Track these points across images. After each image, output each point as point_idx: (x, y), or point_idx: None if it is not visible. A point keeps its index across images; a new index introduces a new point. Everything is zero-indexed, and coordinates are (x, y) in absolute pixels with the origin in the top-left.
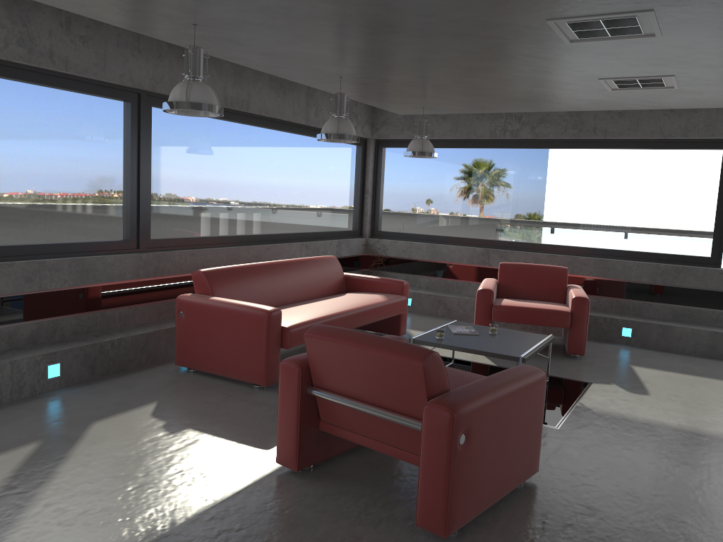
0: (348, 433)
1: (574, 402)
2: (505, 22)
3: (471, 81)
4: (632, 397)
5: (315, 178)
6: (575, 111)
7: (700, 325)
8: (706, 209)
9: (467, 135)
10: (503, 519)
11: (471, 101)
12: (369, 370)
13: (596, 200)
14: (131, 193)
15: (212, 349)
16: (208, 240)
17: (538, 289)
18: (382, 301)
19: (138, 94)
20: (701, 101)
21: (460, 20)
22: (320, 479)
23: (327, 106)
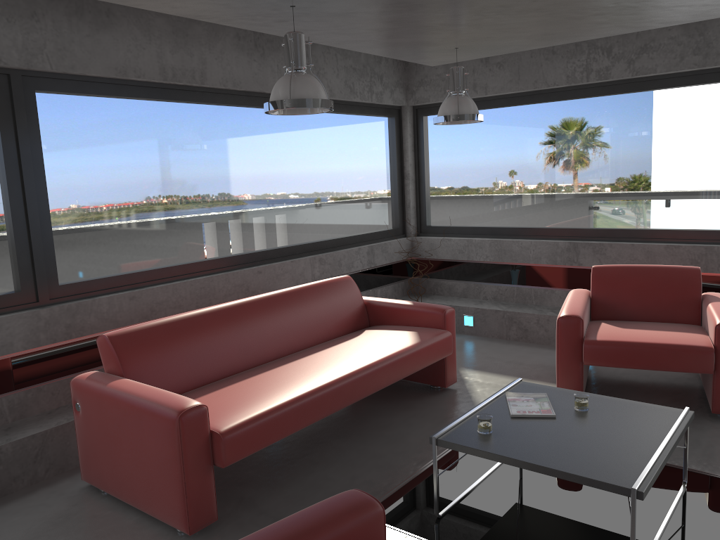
0: None
1: None
2: None
3: None
4: None
5: (328, 167)
6: (696, 27)
7: None
8: None
9: (533, 86)
10: None
11: (526, 26)
12: None
13: None
14: (14, 222)
15: (117, 465)
16: (161, 272)
17: (655, 304)
18: (408, 347)
19: (6, 75)
20: None
21: None
22: None
23: (334, 68)
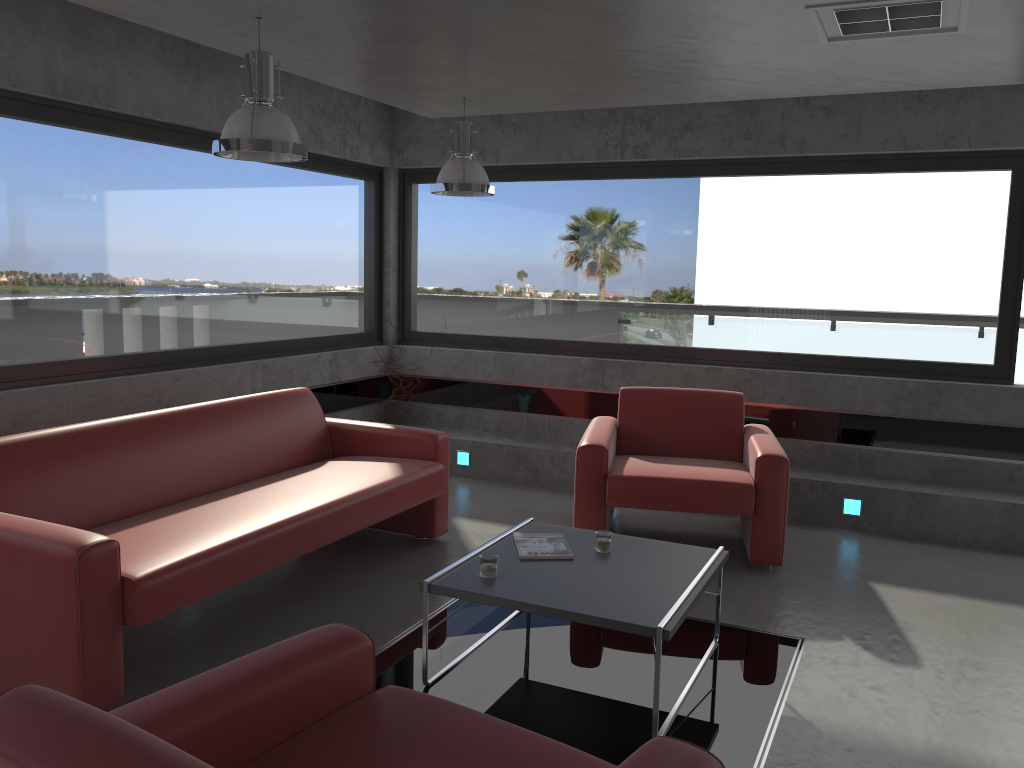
0: None
1: (776, 705)
2: None
3: (537, 22)
4: (892, 677)
5: (280, 241)
6: (747, 106)
7: (981, 490)
8: (984, 280)
9: (557, 157)
10: None
11: (552, 81)
12: None
13: (788, 268)
14: None
15: None
16: (32, 370)
17: (691, 436)
18: (388, 481)
19: None
20: (996, 67)
21: None
22: None
23: (295, 106)
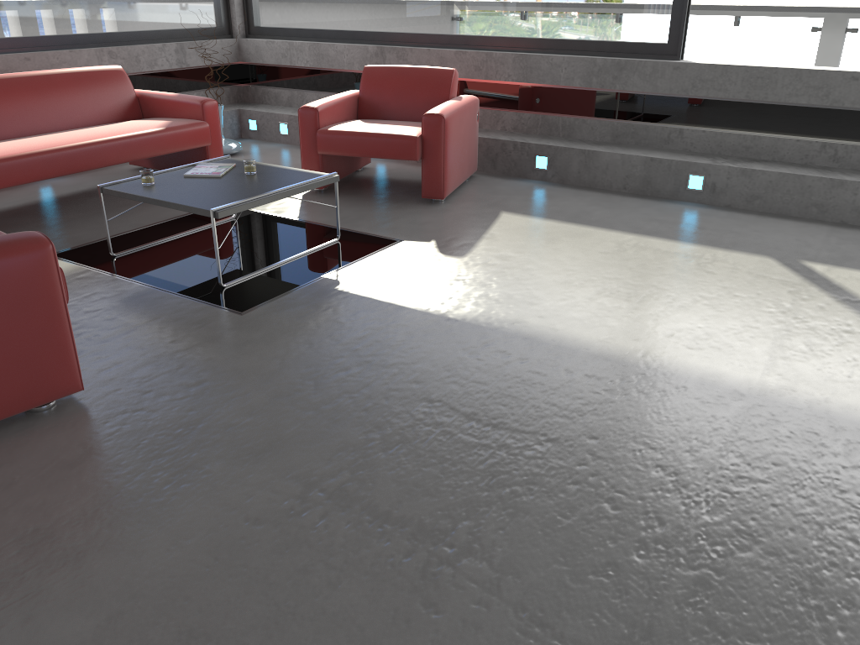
0: None
1: (330, 272)
2: None
3: None
4: (432, 262)
5: None
6: None
7: (641, 149)
8: None
9: None
10: None
11: None
12: None
13: None
14: None
15: None
16: None
17: (411, 104)
18: (147, 131)
19: None
20: None
21: None
22: None
23: None
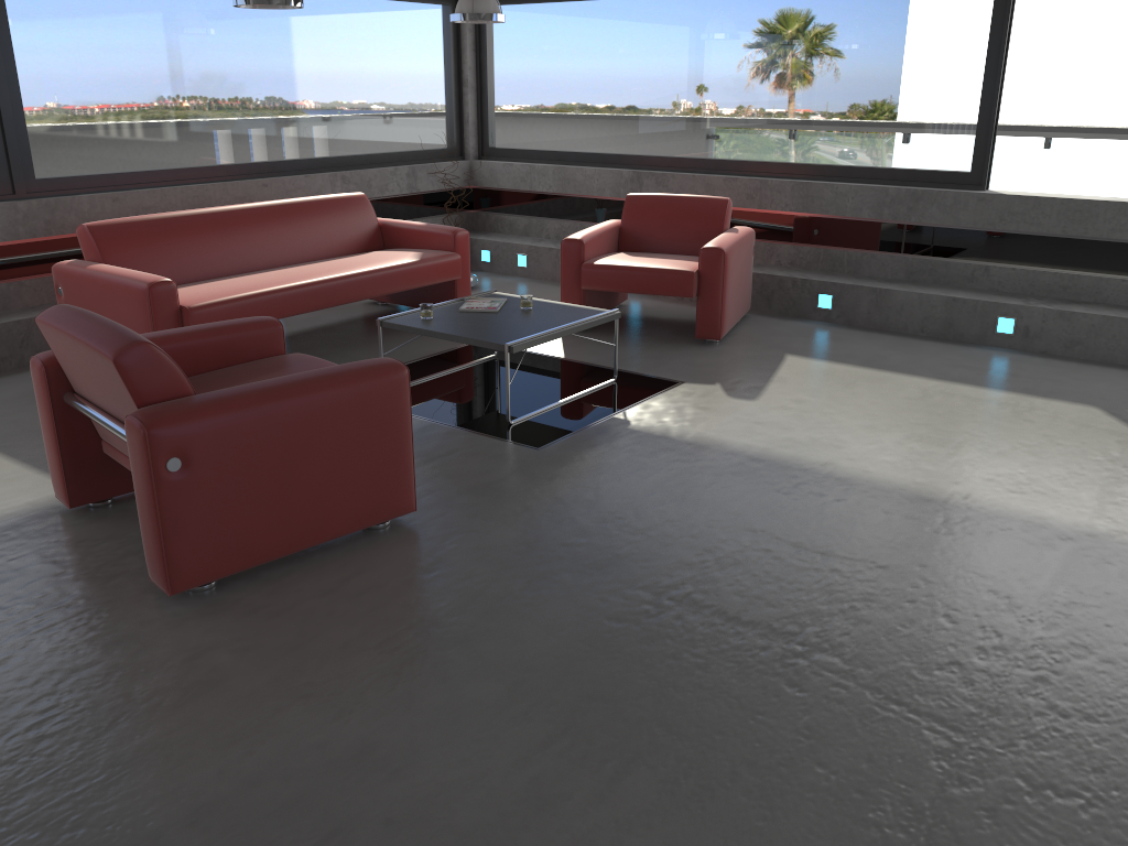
0: (122, 457)
1: (616, 412)
2: None
3: None
4: (722, 404)
5: (356, 67)
6: None
7: (941, 288)
8: (968, 89)
9: None
10: (298, 573)
11: None
12: (92, 370)
13: (800, 81)
14: None
15: None
16: (148, 176)
17: (679, 236)
18: (402, 263)
19: None
20: None
21: None
22: (102, 519)
23: None
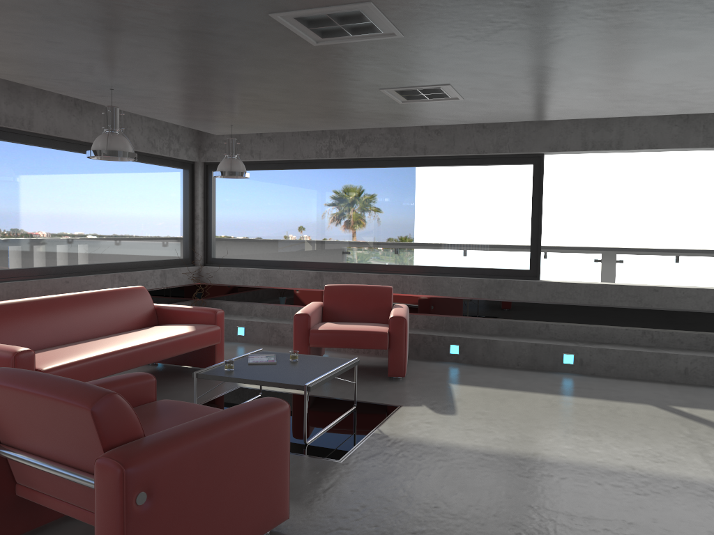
0: (44, 498)
1: (373, 429)
2: (229, 17)
3: (254, 93)
4: (437, 418)
5: (130, 204)
6: (396, 129)
7: (523, 338)
8: (522, 223)
9: (293, 156)
10: None
11: (275, 118)
12: (46, 421)
13: (422, 218)
14: None
15: None
16: None
17: (363, 311)
18: (186, 333)
19: None
20: (495, 114)
21: (176, 12)
22: None
23: (139, 127)
